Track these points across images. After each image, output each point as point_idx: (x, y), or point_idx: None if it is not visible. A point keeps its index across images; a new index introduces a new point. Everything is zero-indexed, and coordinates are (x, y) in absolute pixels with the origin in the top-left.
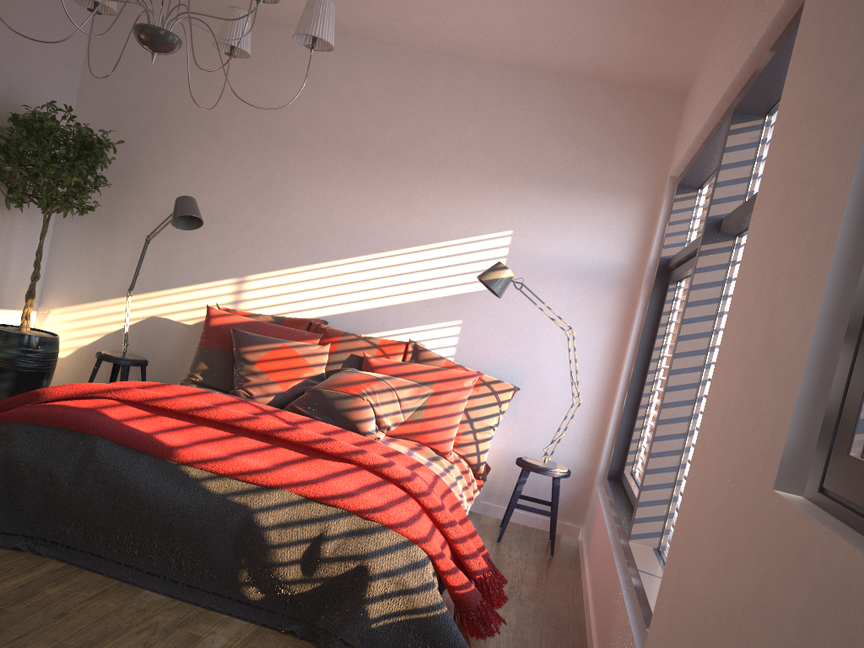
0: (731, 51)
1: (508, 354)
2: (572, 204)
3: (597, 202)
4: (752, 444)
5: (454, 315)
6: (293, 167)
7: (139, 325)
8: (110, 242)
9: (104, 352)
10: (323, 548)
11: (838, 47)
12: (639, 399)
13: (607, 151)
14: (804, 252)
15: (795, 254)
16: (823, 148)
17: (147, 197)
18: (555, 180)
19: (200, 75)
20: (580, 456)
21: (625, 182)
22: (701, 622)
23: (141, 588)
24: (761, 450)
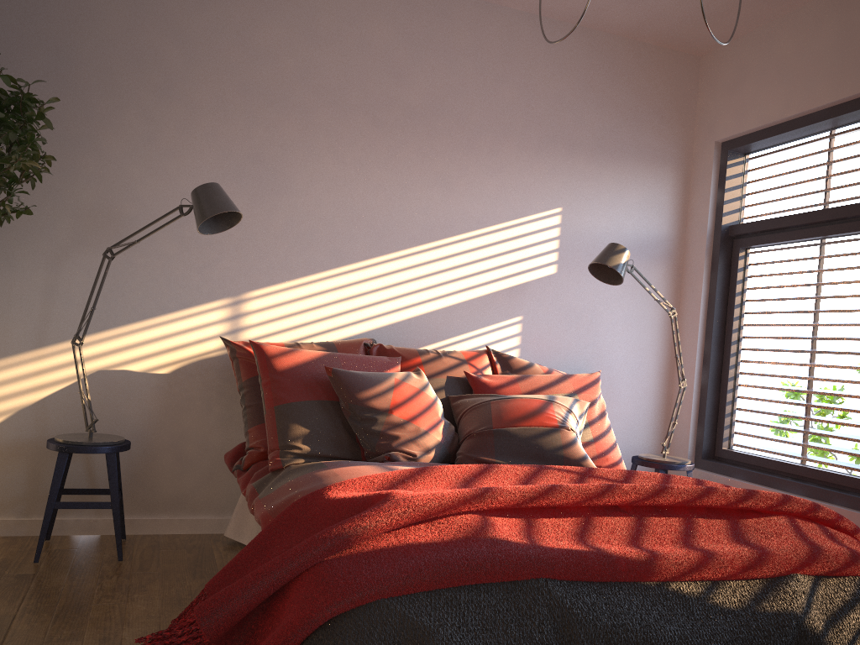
0: None
1: (573, 347)
2: (615, 175)
3: (637, 171)
4: None
5: (513, 310)
6: (291, 138)
7: (77, 387)
8: (1, 264)
9: (65, 439)
10: None
11: None
12: (720, 372)
13: (640, 116)
14: None
15: None
16: None
17: (59, 189)
18: (596, 148)
19: (126, 1)
20: (651, 442)
21: (659, 149)
22: None
23: None
24: None
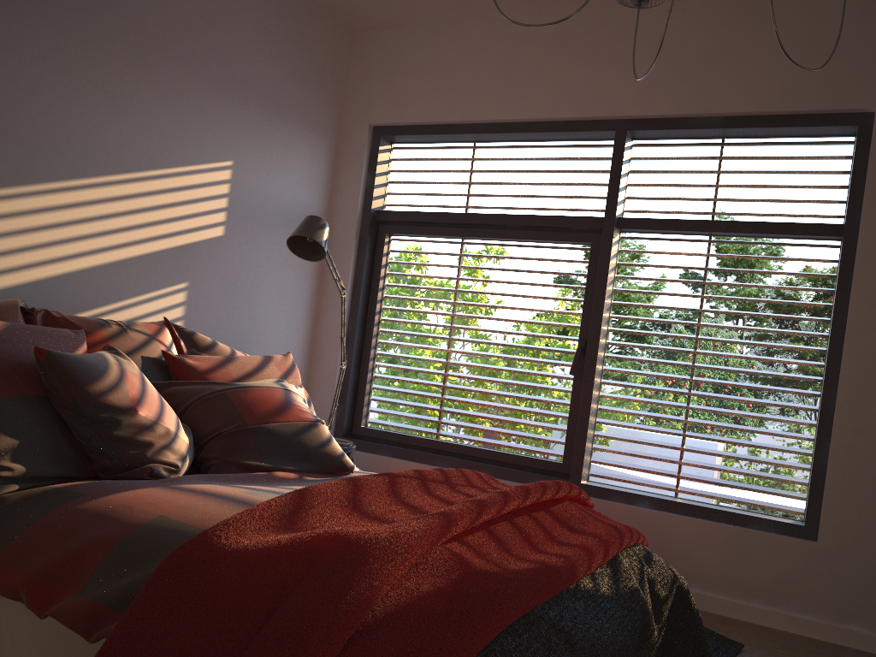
0: (614, 78)
1: (234, 321)
2: (282, 136)
3: (300, 136)
4: None
5: (181, 275)
6: None
7: None
8: None
9: None
10: (658, 589)
11: None
12: (360, 352)
13: (306, 78)
14: None
15: None
16: None
17: None
18: (268, 102)
19: None
20: None
21: (318, 118)
22: None
23: None
24: None
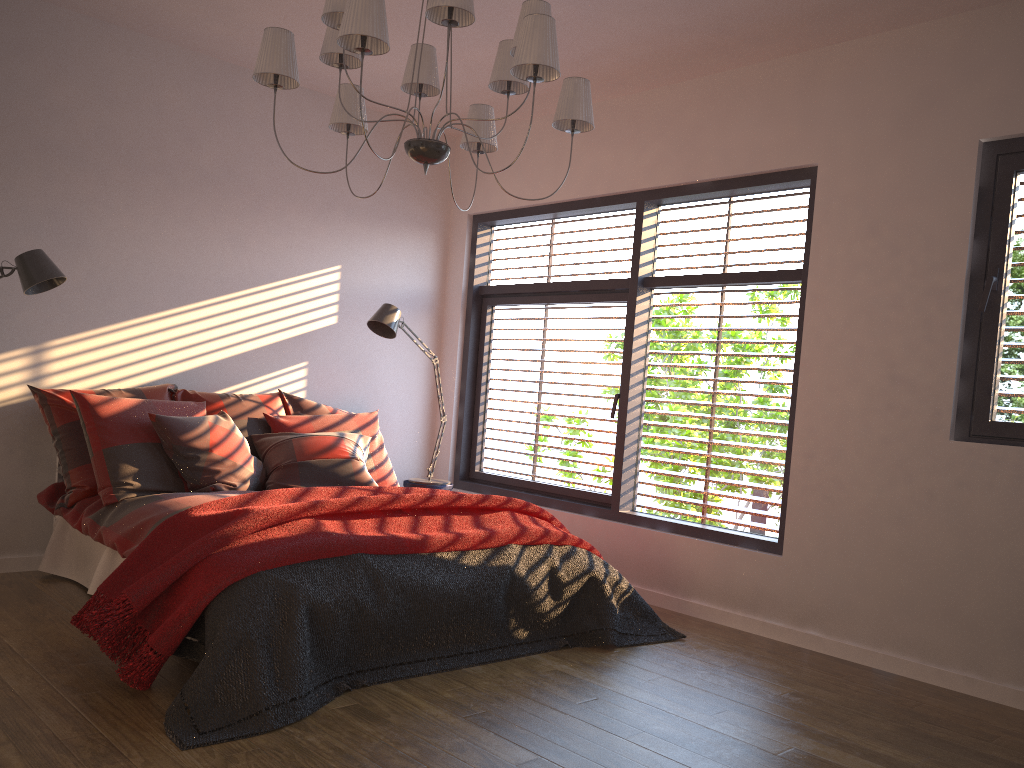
0: (631, 156)
1: (353, 388)
2: (386, 237)
3: (405, 234)
4: (904, 424)
5: (300, 356)
6: (89, 195)
7: None
8: None
9: None
10: (561, 575)
11: (899, 241)
12: (473, 408)
13: (407, 187)
14: (918, 339)
15: (905, 338)
16: (911, 291)
17: None
18: (370, 214)
19: None
20: (418, 469)
21: (423, 216)
22: (887, 508)
23: (458, 669)
24: (920, 426)
